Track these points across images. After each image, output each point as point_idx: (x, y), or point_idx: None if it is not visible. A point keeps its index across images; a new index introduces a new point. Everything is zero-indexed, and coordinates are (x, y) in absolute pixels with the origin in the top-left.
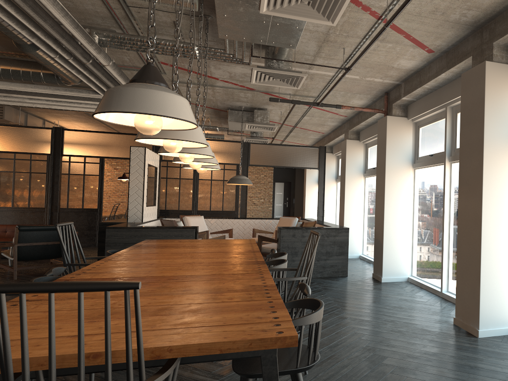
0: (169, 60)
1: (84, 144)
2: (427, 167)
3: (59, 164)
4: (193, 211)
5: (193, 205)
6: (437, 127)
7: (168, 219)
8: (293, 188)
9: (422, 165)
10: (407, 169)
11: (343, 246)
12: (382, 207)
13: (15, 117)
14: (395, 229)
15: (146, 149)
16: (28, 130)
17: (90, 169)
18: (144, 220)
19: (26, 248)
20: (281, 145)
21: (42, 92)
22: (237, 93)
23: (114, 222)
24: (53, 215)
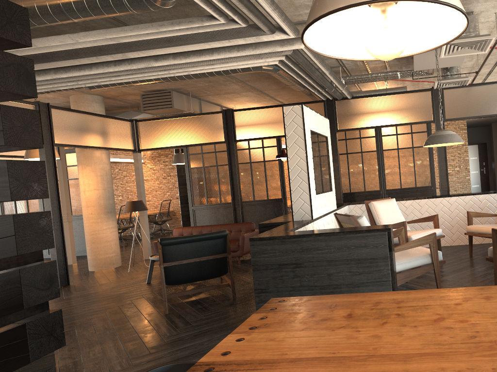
0: None
1: (254, 124)
2: None
3: (234, 152)
4: (381, 191)
5: (380, 184)
6: None
7: (352, 206)
8: (491, 150)
9: None
10: None
11: None
12: None
13: (186, 105)
14: None
15: (303, 106)
16: (201, 117)
17: (269, 154)
18: (314, 215)
19: (175, 269)
20: (486, 83)
21: (149, 37)
22: None
23: (277, 221)
24: (236, 210)
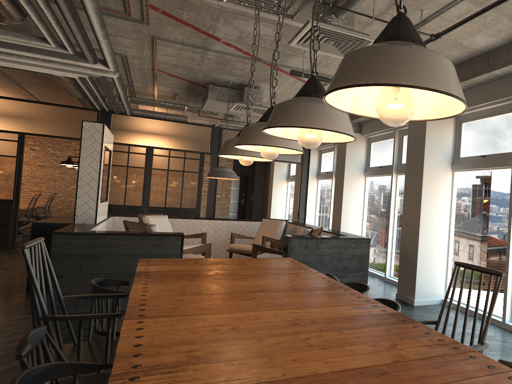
0: (164, 3)
1: None
2: (476, 170)
3: None
4: (143, 207)
5: (143, 200)
6: (494, 123)
7: (117, 218)
8: (252, 183)
9: (469, 168)
10: (446, 171)
11: (363, 260)
12: (416, 215)
13: None
14: (430, 242)
15: (104, 125)
16: None
17: (4, 148)
18: (97, 220)
19: None
20: None
21: None
22: (234, 63)
23: (54, 222)
24: None
